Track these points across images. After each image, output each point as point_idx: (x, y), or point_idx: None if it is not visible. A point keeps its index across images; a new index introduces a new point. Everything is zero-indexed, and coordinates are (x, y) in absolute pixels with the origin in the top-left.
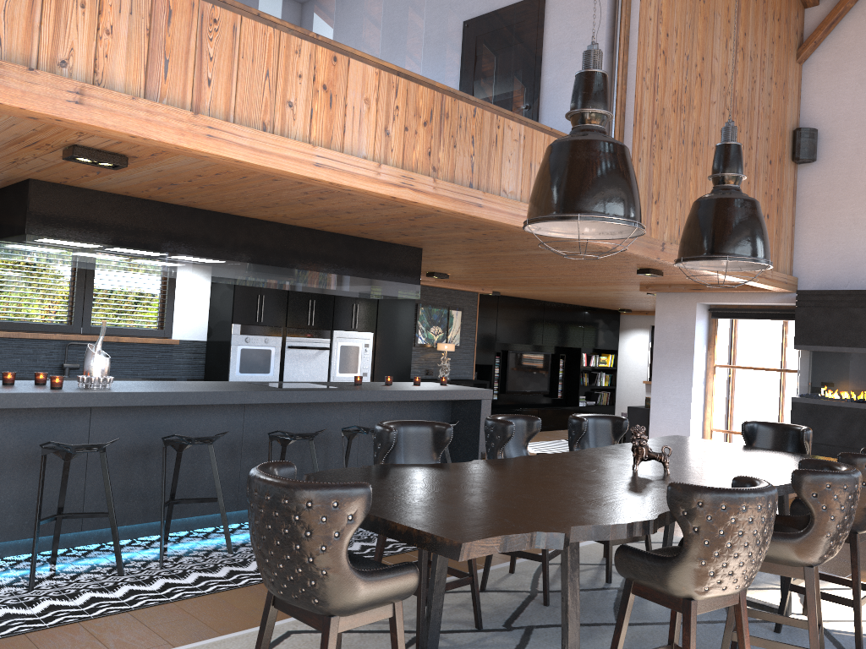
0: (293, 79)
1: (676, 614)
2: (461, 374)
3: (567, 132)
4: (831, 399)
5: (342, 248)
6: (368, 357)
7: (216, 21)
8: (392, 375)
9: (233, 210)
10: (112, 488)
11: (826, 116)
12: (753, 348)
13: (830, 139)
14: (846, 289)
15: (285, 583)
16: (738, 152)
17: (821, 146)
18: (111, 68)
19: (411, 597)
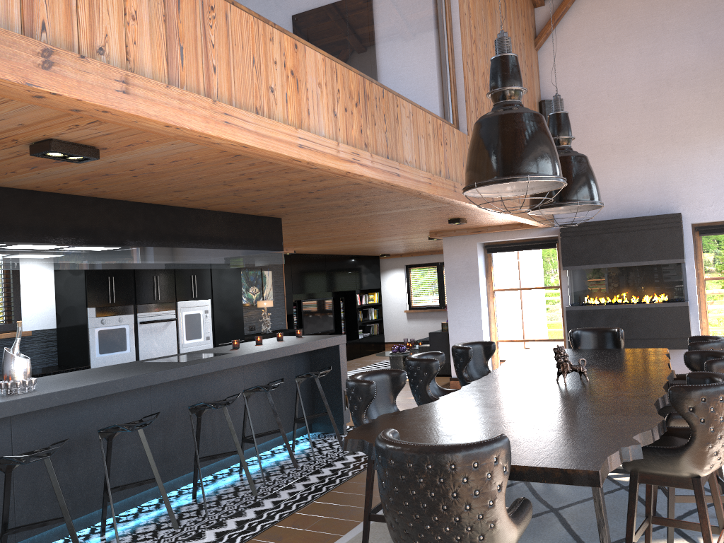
0: (271, 65)
1: (652, 491)
2: (277, 326)
3: (427, 108)
4: (595, 304)
5: (222, 224)
6: (209, 322)
7: (213, 8)
8: (230, 335)
9: (136, 197)
10: (41, 491)
11: (560, 90)
12: (522, 273)
13: (565, 107)
14: (591, 220)
15: None
16: (568, 119)
17: None
18: (140, 55)
19: (378, 529)
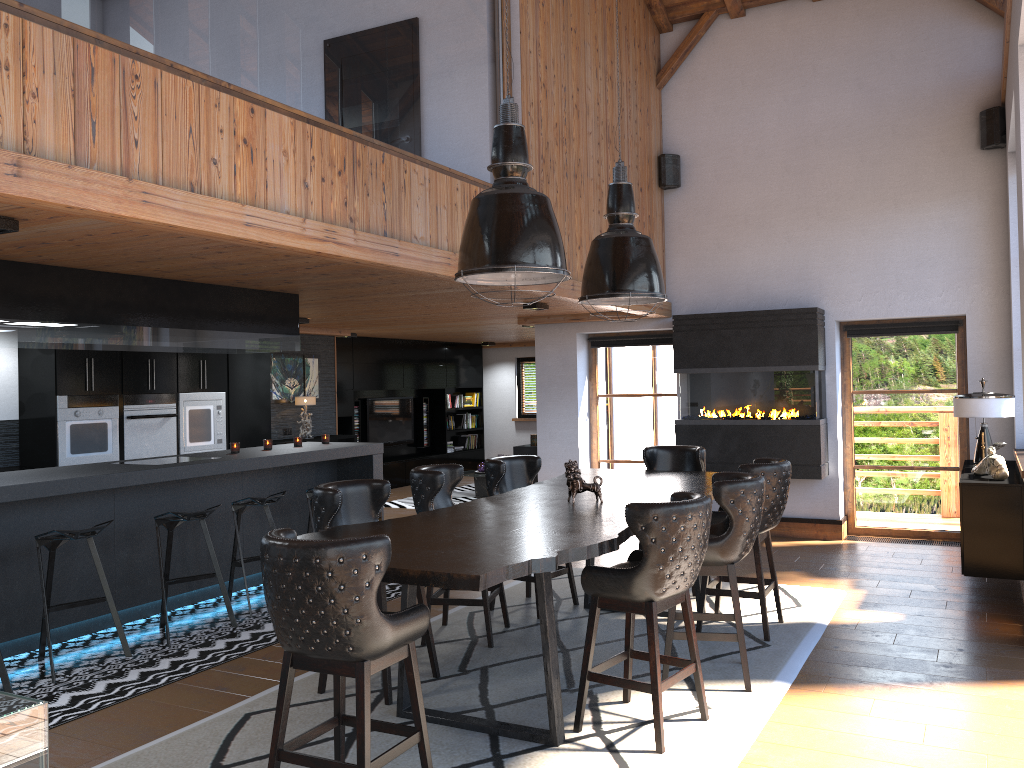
0: (215, 134)
1: (631, 622)
2: (323, 430)
3: (463, 171)
4: (710, 418)
5: (214, 300)
6: (222, 421)
7: (138, 77)
8: (251, 439)
9: (95, 266)
10: None
11: (687, 142)
12: (633, 375)
13: (692, 165)
14: (716, 311)
15: (319, 638)
16: (630, 192)
17: (684, 172)
18: (40, 134)
19: None
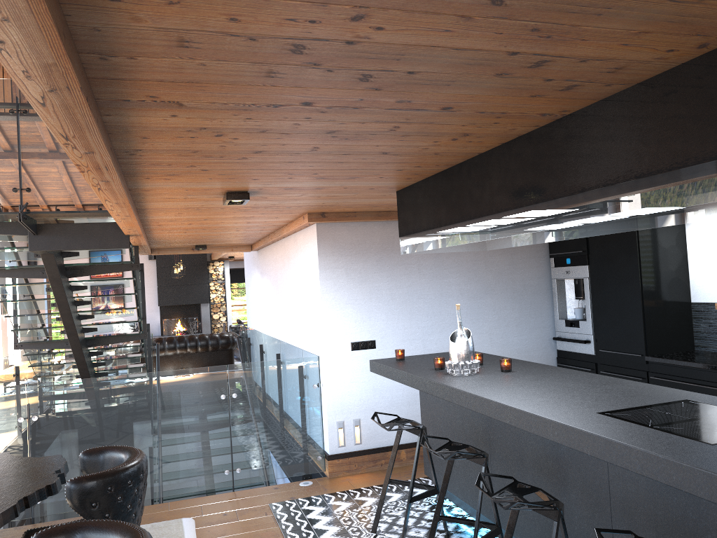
0: None
1: None
2: None
3: None
4: None
5: (617, 123)
6: None
7: None
8: None
9: (450, 154)
10: None
11: None
12: None
13: None
14: None
15: None
16: None
17: None
18: None
19: None
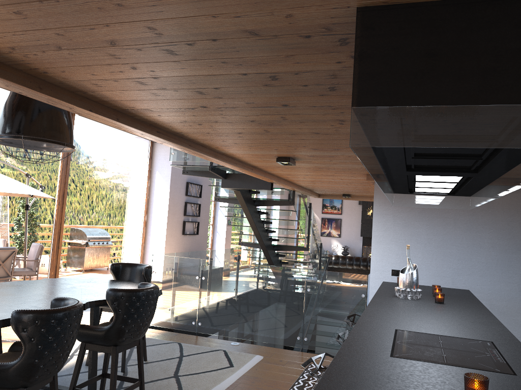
0: None
1: None
2: None
3: None
4: None
5: None
6: None
7: None
8: None
9: None
10: None
11: None
12: None
13: None
14: None
15: None
16: None
17: None
18: None
19: None
